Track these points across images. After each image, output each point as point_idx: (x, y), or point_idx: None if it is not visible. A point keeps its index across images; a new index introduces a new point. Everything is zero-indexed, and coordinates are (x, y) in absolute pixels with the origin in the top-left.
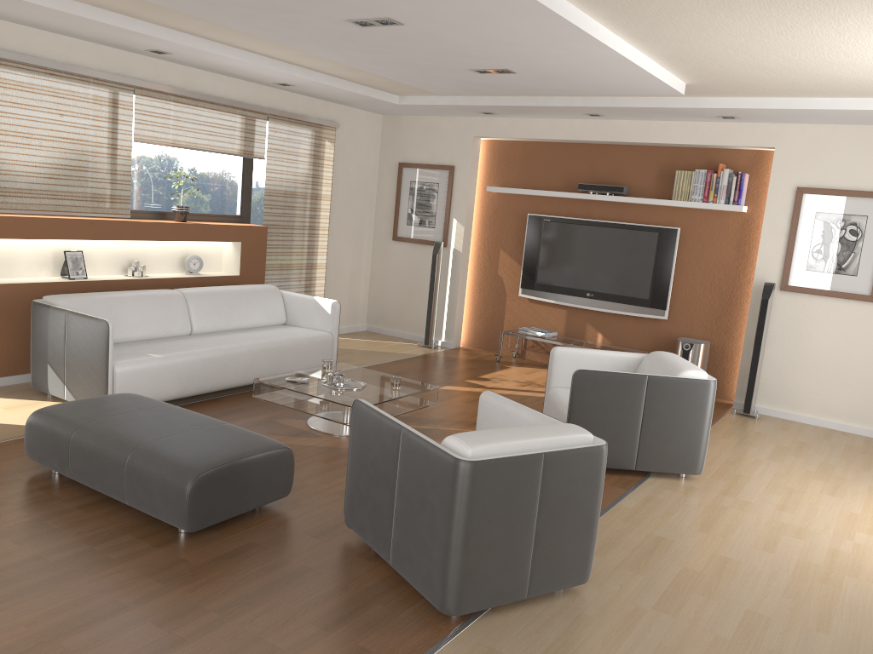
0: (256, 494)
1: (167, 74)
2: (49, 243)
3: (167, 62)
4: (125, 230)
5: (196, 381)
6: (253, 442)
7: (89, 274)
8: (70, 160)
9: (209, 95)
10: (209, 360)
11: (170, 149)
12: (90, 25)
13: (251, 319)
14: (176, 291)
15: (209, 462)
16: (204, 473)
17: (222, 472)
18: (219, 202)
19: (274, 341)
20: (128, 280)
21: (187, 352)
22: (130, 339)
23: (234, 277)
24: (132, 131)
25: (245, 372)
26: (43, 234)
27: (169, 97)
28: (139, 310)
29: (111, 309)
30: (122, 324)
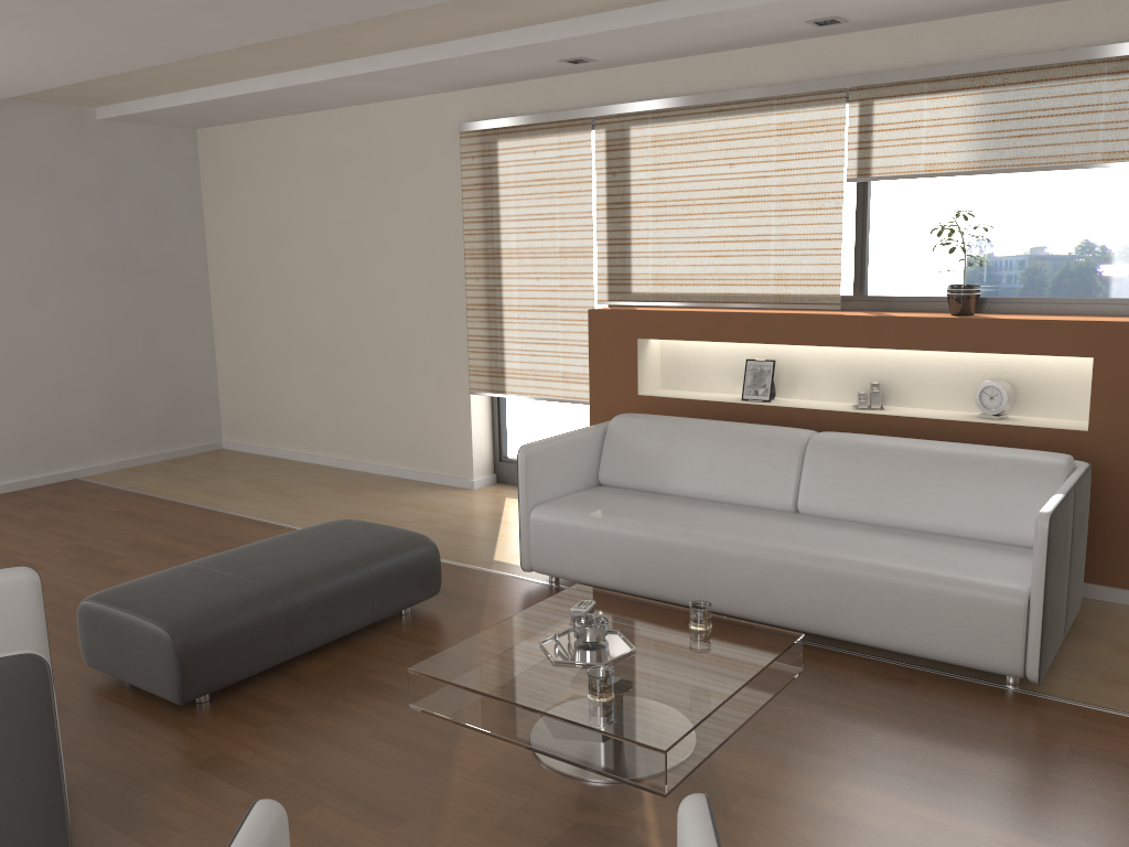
0: (135, 668)
1: (918, 46)
2: (747, 348)
3: (918, 25)
4: (815, 329)
5: (647, 574)
6: (173, 605)
7: (805, 397)
8: (743, 228)
9: (1012, 57)
10: (669, 548)
11: (984, 179)
12: (648, 35)
13: (940, 517)
14: (796, 434)
15: (106, 595)
16: (85, 602)
17: (99, 612)
18: (1116, 272)
19: (829, 556)
20: (819, 411)
21: (642, 523)
22: (684, 493)
23: (1069, 432)
24: (843, 165)
25: (748, 595)
26: (693, 334)
27: (918, 88)
28: (708, 452)
29: (667, 443)
30: (675, 467)
